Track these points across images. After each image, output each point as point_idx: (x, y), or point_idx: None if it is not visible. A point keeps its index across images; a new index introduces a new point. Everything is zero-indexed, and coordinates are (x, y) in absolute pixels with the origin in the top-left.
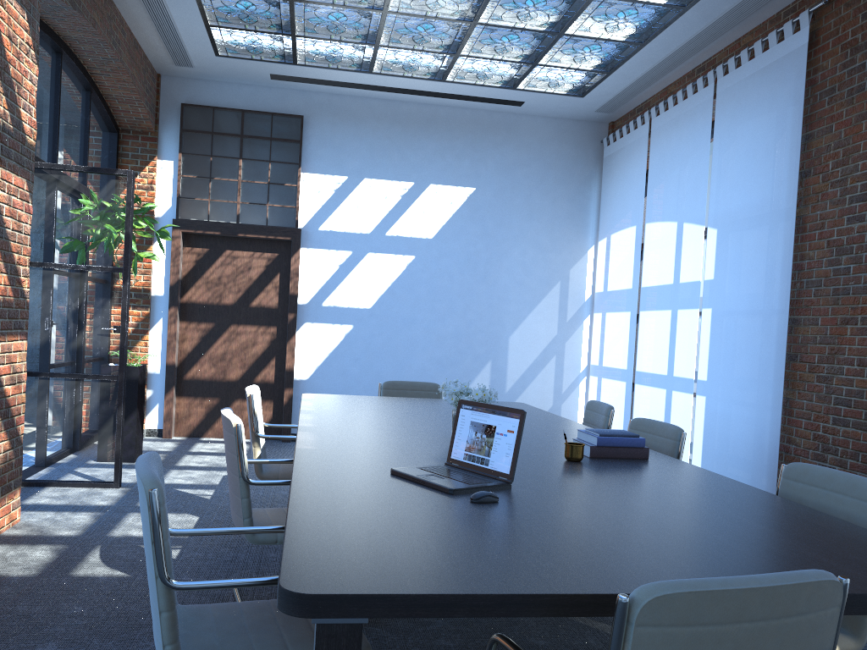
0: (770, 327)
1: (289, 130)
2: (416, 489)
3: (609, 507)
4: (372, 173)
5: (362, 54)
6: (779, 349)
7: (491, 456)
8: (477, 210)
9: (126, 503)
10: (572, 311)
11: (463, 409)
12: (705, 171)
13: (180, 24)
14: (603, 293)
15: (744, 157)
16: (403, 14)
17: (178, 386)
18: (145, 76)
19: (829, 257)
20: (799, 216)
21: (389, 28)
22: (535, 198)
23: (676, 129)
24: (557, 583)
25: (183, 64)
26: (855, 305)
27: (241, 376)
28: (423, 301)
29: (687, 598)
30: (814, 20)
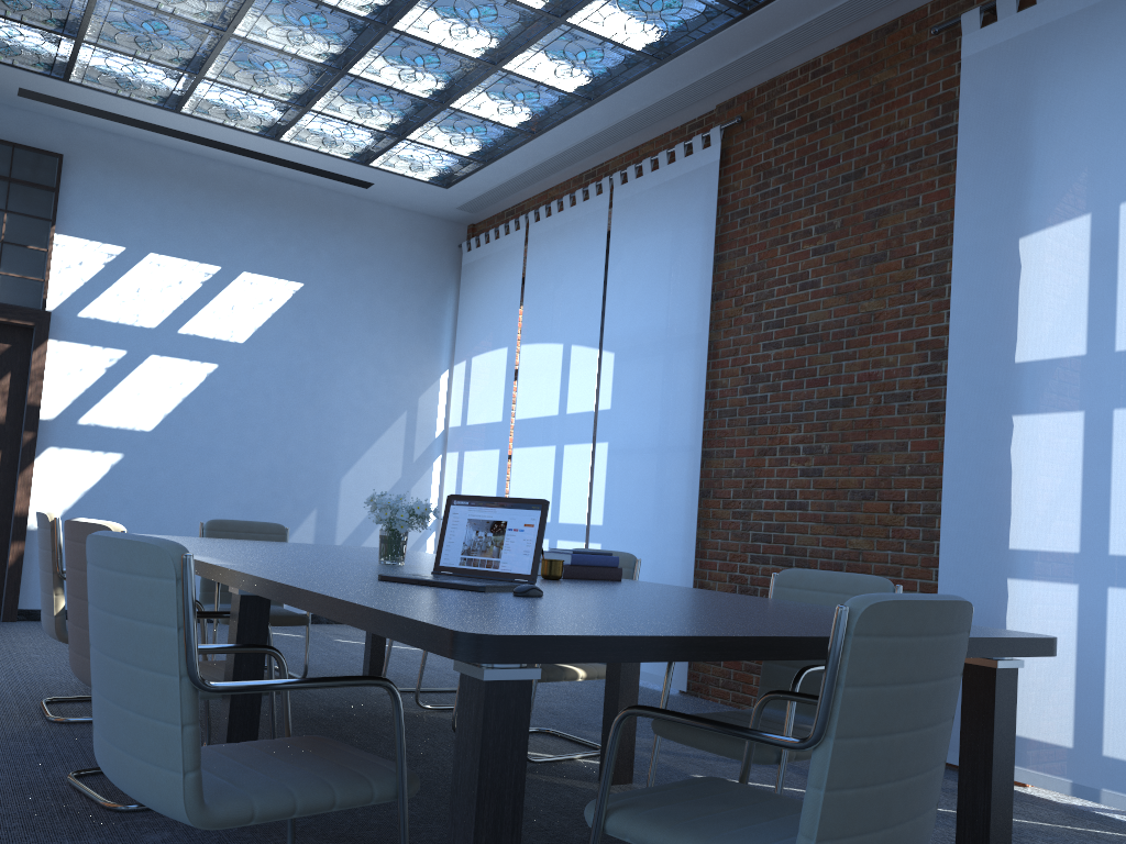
0: (681, 461)
1: (39, 172)
2: (437, 589)
3: (655, 601)
4: (163, 248)
5: (174, 85)
6: (691, 485)
7: (502, 557)
8: (305, 312)
9: None
10: (421, 449)
11: (455, 505)
12: (600, 287)
13: None
14: (461, 427)
15: (648, 275)
16: (252, 43)
17: None
18: None
19: (744, 385)
20: (710, 341)
21: (226, 57)
22: (379, 305)
23: (562, 238)
24: (716, 632)
25: None
26: (773, 435)
27: None
28: (228, 426)
29: (892, 607)
30: (724, 138)
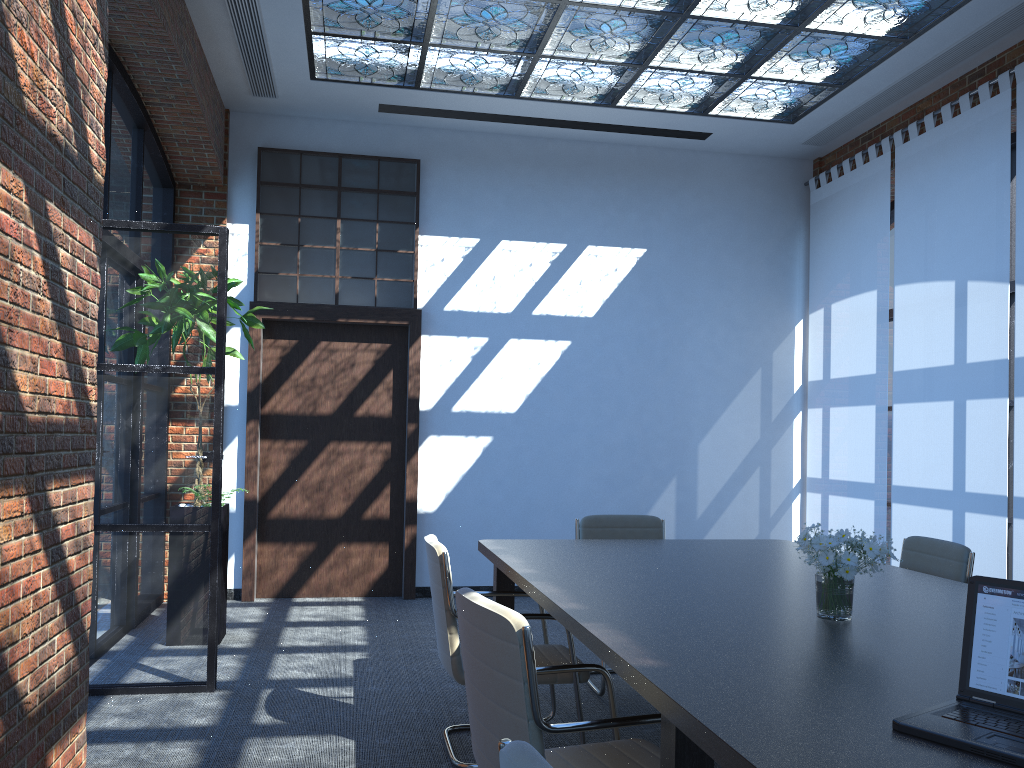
0: None
1: (401, 180)
2: None
3: None
4: (512, 234)
5: (513, 70)
6: None
7: None
8: (649, 278)
9: (235, 719)
10: (778, 407)
11: (986, 594)
12: (1004, 208)
13: (272, 31)
14: (823, 381)
15: None
16: (589, 6)
17: (260, 528)
18: (214, 109)
19: None
20: None
21: (563, 28)
22: (724, 260)
23: (943, 156)
24: None
25: (263, 94)
26: None
27: (345, 511)
28: (584, 401)
29: None
30: None
